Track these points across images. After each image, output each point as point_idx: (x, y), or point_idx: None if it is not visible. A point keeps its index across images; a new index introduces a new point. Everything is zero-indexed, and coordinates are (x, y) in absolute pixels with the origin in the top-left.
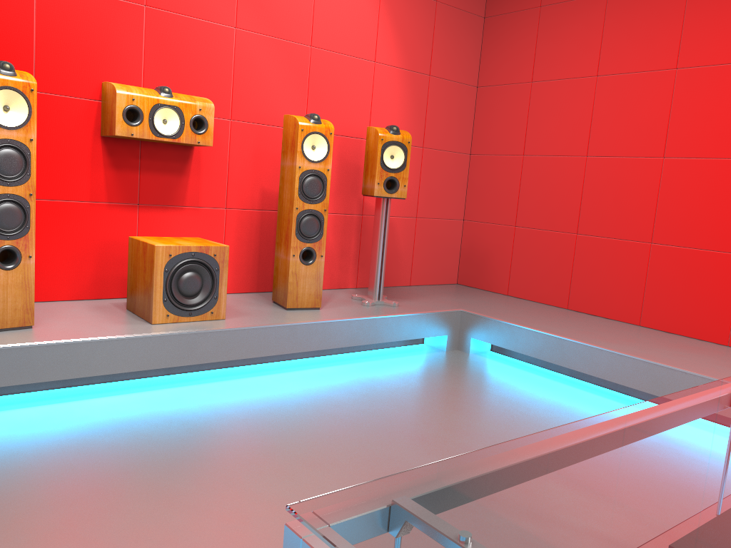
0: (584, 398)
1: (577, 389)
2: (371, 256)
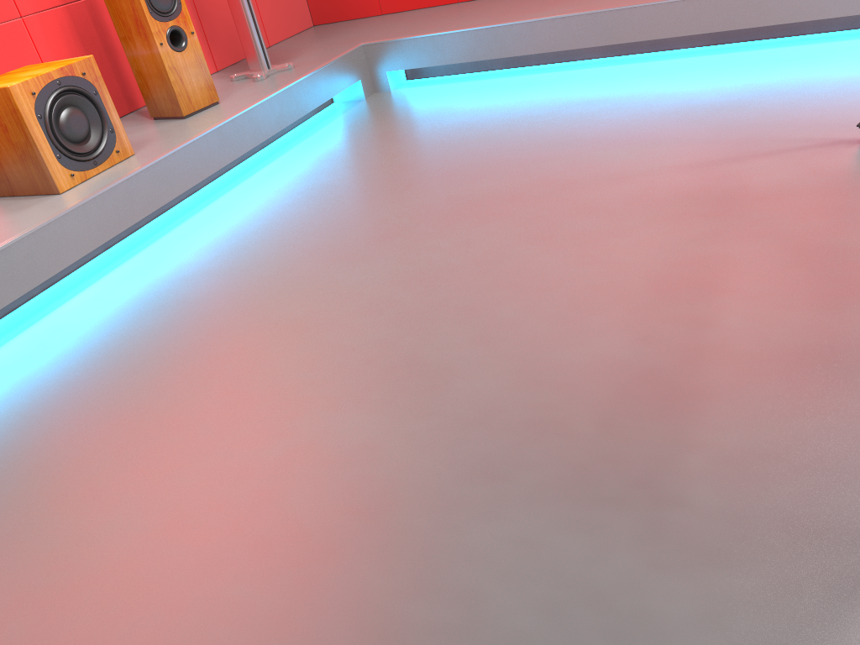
0: (541, 80)
1: (527, 76)
2: (234, 17)
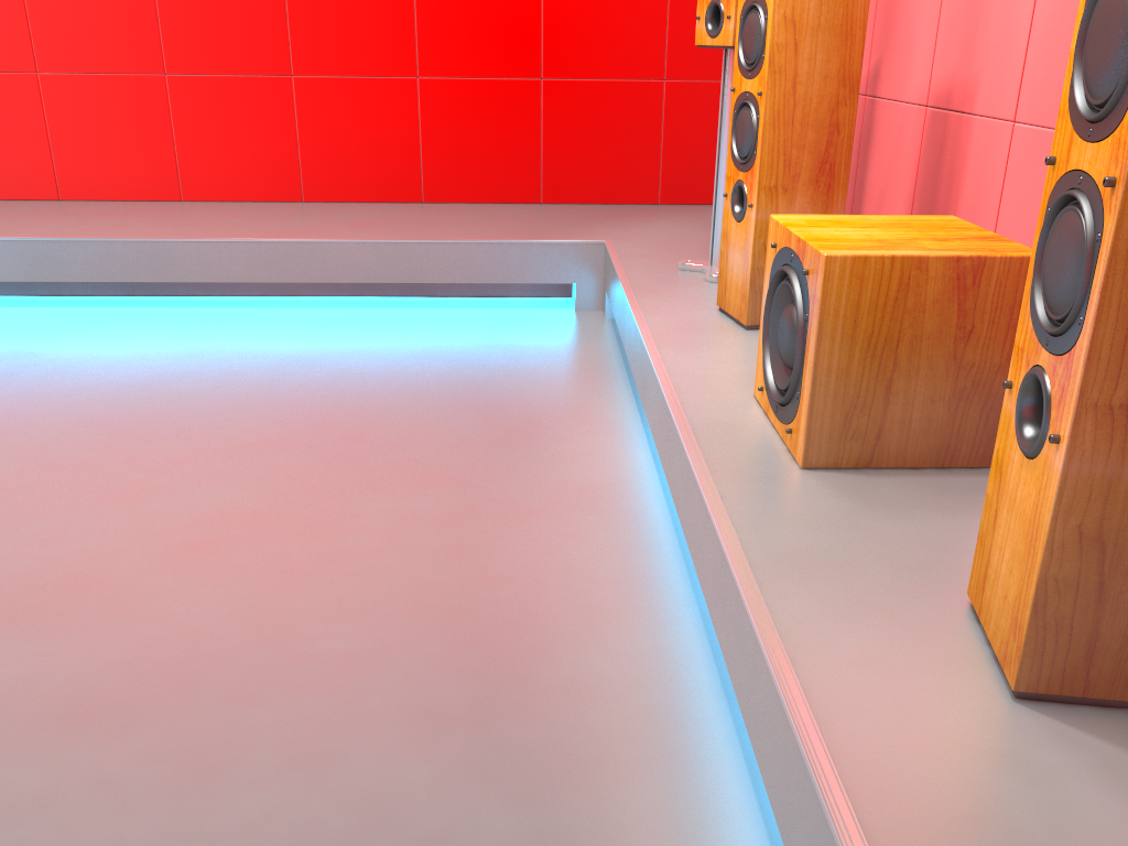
0: None
1: None
2: None
